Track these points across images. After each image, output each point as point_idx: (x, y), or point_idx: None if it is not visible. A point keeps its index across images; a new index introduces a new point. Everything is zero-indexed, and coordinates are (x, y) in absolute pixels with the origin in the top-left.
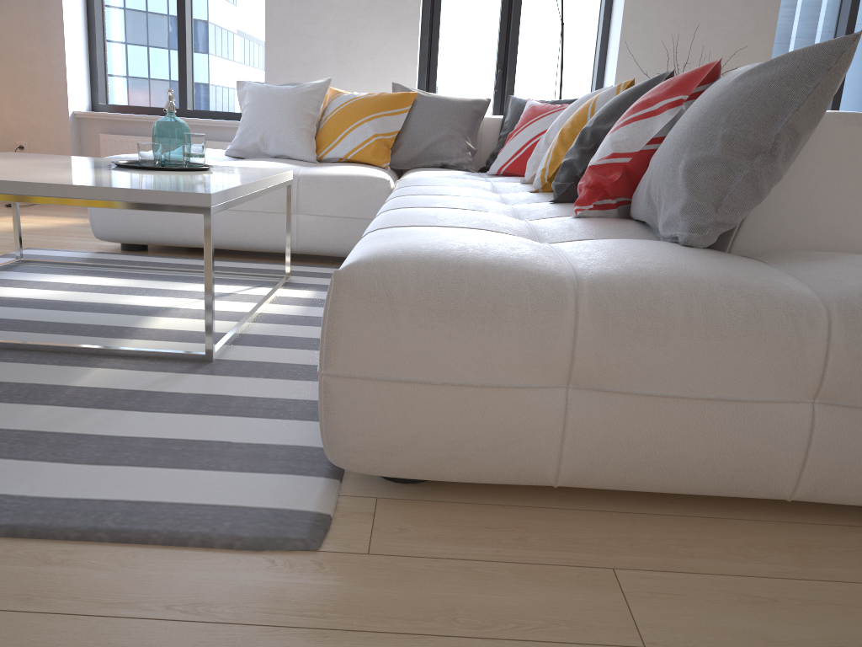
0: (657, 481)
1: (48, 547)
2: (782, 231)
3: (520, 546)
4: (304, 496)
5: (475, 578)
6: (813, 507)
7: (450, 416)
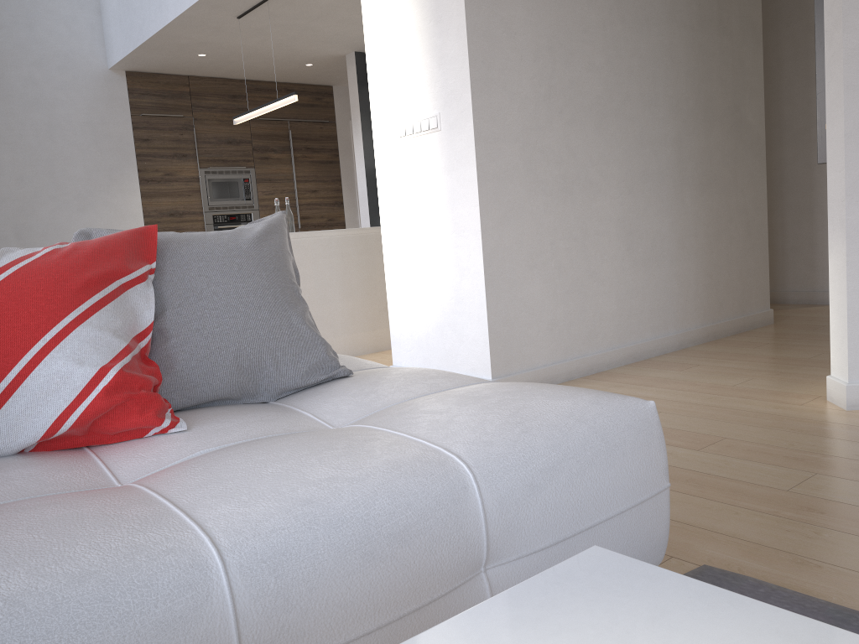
0: None
1: None
2: None
3: None
4: None
5: None
6: None
7: None
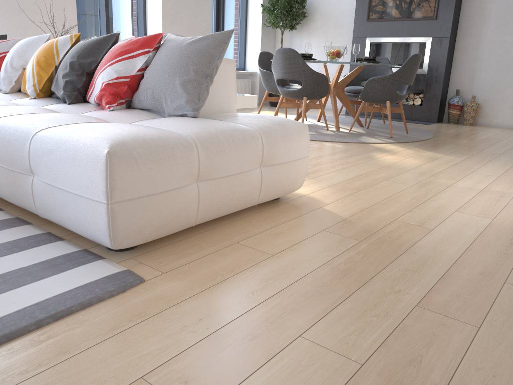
0: (224, 211)
1: (27, 338)
2: (204, 107)
3: (204, 249)
4: (107, 268)
5: (208, 262)
6: (255, 206)
7: (163, 206)
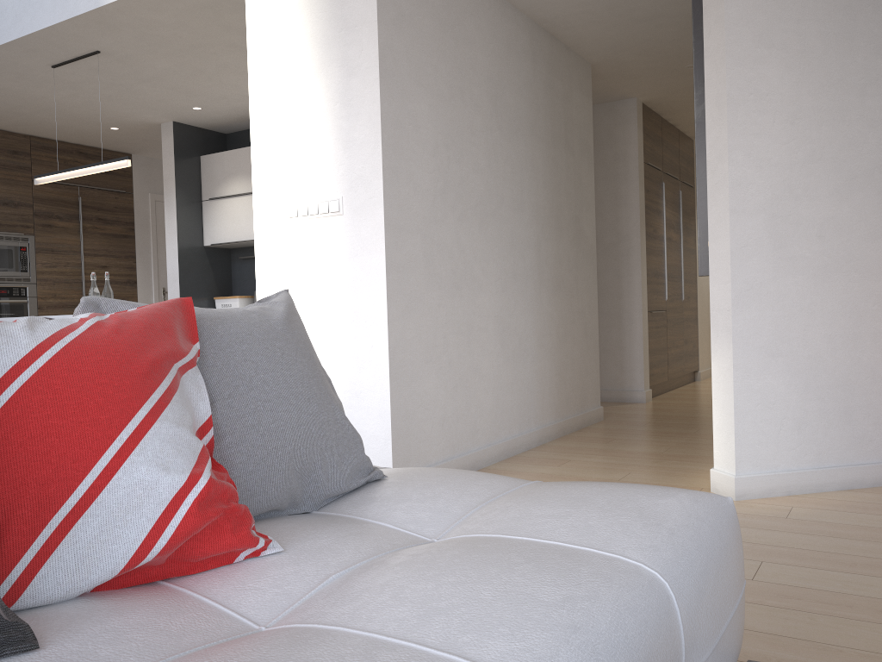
0: None
1: None
2: None
3: None
4: None
5: None
6: None
7: None
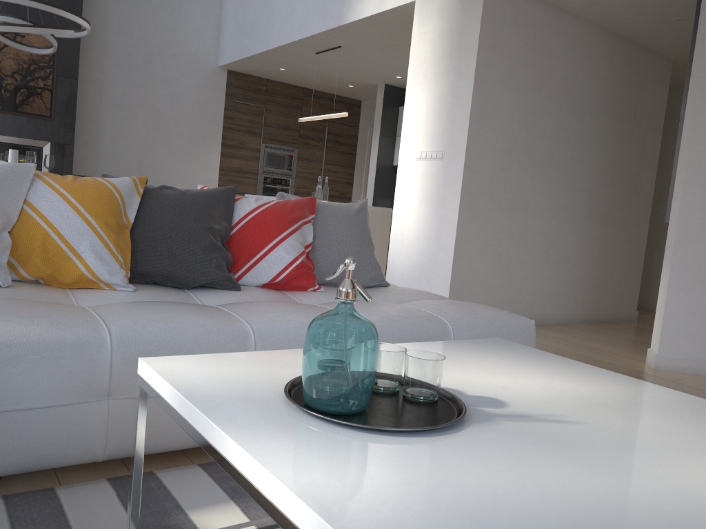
0: None
1: None
2: None
3: None
4: None
5: None
6: None
7: None
